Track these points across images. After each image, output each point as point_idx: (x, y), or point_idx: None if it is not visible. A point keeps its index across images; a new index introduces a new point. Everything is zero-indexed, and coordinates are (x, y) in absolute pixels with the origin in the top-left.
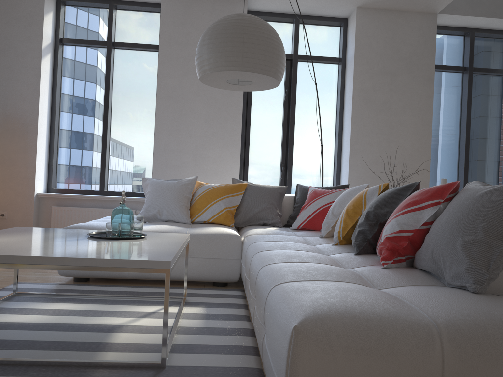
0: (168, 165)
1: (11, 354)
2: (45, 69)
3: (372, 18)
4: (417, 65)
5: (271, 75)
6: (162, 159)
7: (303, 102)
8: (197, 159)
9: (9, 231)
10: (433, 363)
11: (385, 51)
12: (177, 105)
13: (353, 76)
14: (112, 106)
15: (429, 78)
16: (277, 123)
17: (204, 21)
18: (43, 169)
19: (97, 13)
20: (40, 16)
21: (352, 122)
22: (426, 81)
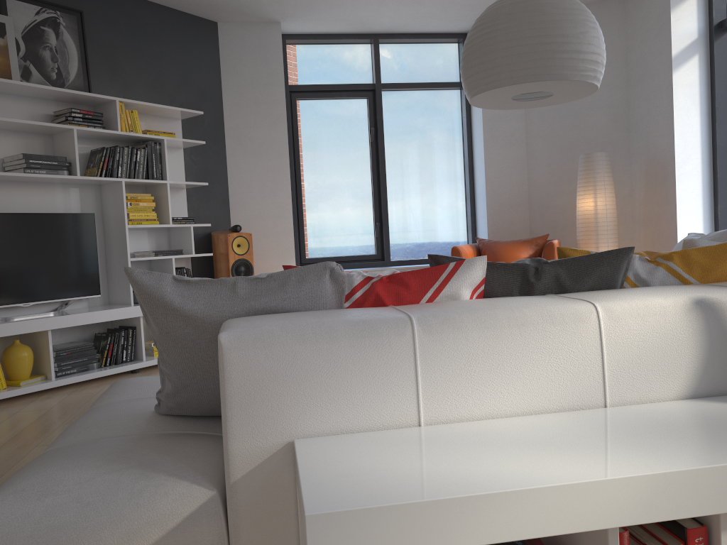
0: None
1: None
2: (686, 81)
3: None
4: None
5: (506, 83)
6: None
7: None
8: None
9: None
10: None
11: None
12: None
13: None
14: None
15: None
16: None
17: None
18: (699, 222)
19: None
20: (667, 14)
21: None
22: None
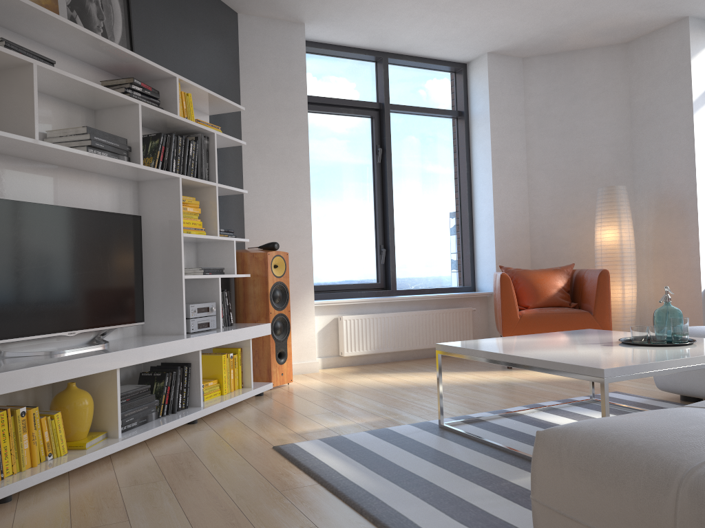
0: None
1: (510, 443)
2: (703, 125)
3: None
4: None
5: None
6: None
7: None
8: None
9: (562, 333)
10: (662, 514)
11: None
12: None
13: None
14: None
15: None
16: None
17: None
18: None
19: None
20: (686, 62)
21: None
22: None
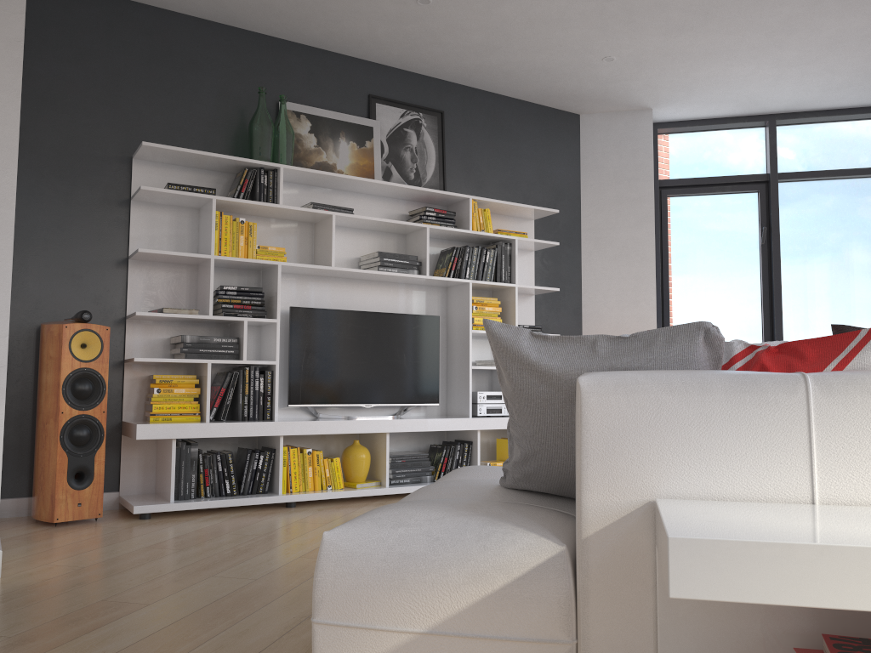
0: None
1: None
2: None
3: None
4: None
5: None
6: None
7: None
8: None
9: None
10: None
11: None
12: None
13: None
14: None
15: None
16: None
17: None
18: None
19: None
20: None
21: None
22: None
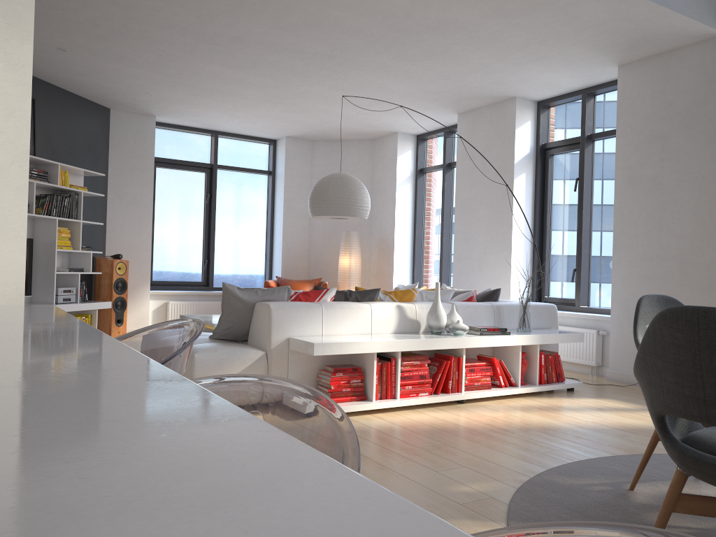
0: (462, 271)
1: None
2: (403, 198)
3: (636, 73)
4: (697, 117)
5: (331, 214)
6: (458, 266)
7: (600, 189)
8: (480, 265)
9: None
10: None
11: (653, 110)
12: (467, 215)
13: (615, 152)
14: (451, 219)
15: (715, 131)
16: (574, 217)
17: (484, 131)
18: (404, 278)
19: (442, 140)
20: (395, 159)
21: (615, 210)
22: (711, 137)
